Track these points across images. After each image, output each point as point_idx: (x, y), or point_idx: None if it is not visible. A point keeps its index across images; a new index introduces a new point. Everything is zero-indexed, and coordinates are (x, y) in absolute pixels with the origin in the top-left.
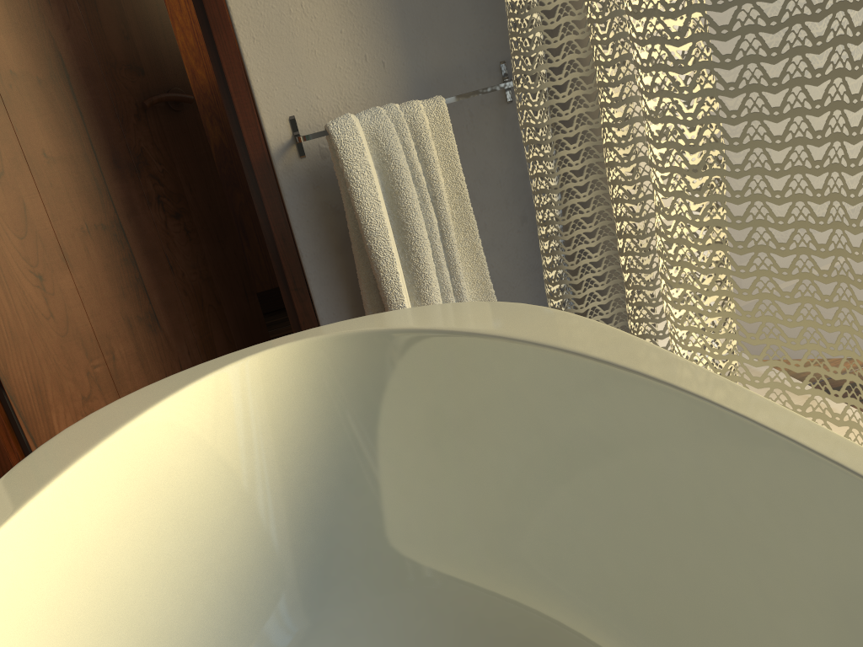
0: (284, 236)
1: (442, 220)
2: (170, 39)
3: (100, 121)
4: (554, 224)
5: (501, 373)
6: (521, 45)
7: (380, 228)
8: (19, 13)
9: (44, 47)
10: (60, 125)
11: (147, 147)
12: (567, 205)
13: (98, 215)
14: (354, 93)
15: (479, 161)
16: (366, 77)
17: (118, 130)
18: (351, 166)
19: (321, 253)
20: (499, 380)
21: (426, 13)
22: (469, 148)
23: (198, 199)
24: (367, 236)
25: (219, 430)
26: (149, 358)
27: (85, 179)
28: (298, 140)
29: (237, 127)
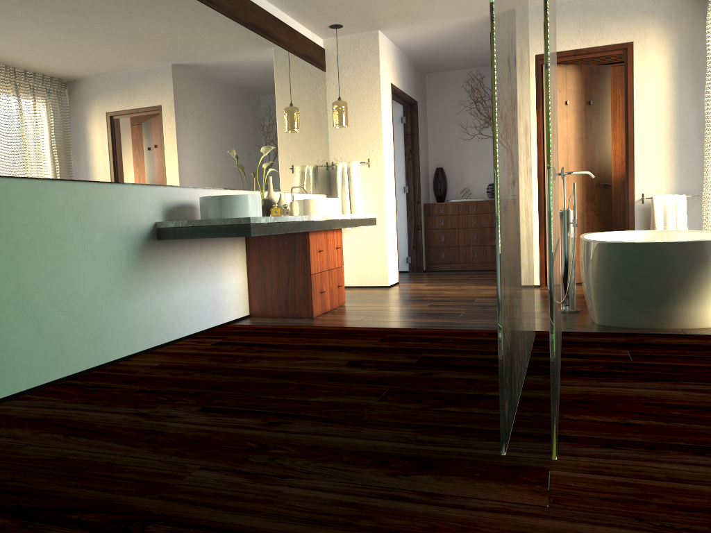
0: (631, 222)
1: (677, 224)
2: (610, 169)
3: (586, 186)
4: (705, 228)
5: (675, 237)
6: (705, 186)
7: (659, 222)
8: (577, 158)
9: (579, 167)
10: (577, 186)
11: (595, 195)
12: (710, 223)
13: (578, 209)
14: (661, 190)
15: (693, 214)
16: (665, 187)
17: (589, 189)
18: (655, 206)
19: (640, 228)
20: (674, 238)
21: (687, 175)
22: (691, 210)
23: (604, 212)
24: (655, 223)
25: (617, 240)
26: (578, 250)
27: (578, 200)
28: (643, 198)
29: (627, 193)
